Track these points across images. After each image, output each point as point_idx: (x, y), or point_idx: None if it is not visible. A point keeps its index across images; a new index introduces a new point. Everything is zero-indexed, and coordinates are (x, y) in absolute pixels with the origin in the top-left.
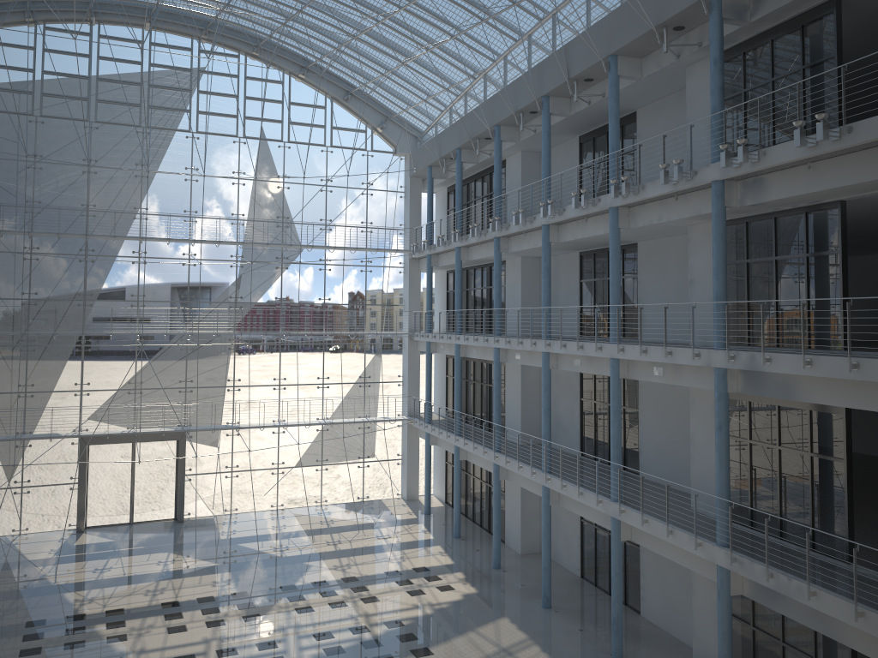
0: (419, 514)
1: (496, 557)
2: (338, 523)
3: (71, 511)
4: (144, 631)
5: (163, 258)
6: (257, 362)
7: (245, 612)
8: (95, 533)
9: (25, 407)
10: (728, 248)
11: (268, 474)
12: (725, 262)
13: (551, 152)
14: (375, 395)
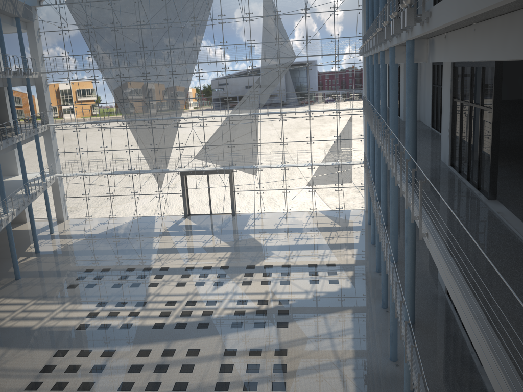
0: (364, 223)
1: (377, 265)
2: (312, 225)
3: (182, 206)
4: (167, 283)
5: (211, 72)
6: (269, 129)
7: (218, 279)
8: (191, 218)
9: (155, 155)
10: (456, 86)
11: (280, 192)
12: (413, 112)
13: None
14: (344, 147)
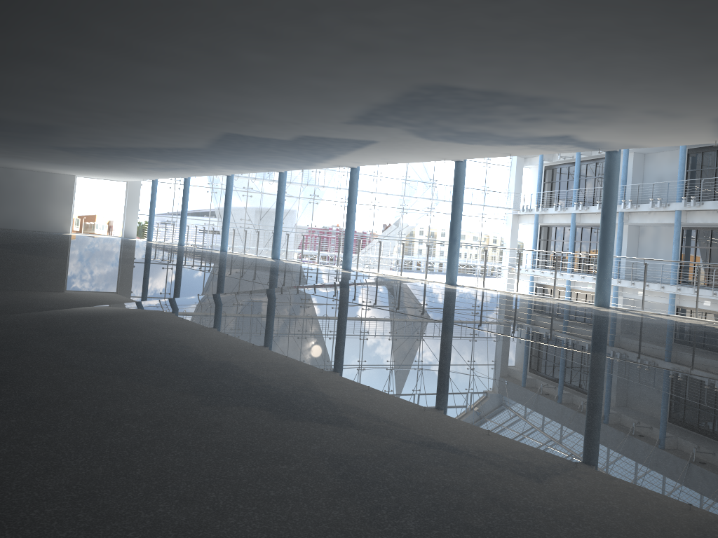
0: None
1: None
2: None
3: None
4: None
5: (359, 204)
6: None
7: None
8: None
9: None
10: None
11: None
12: None
13: (657, 155)
14: None
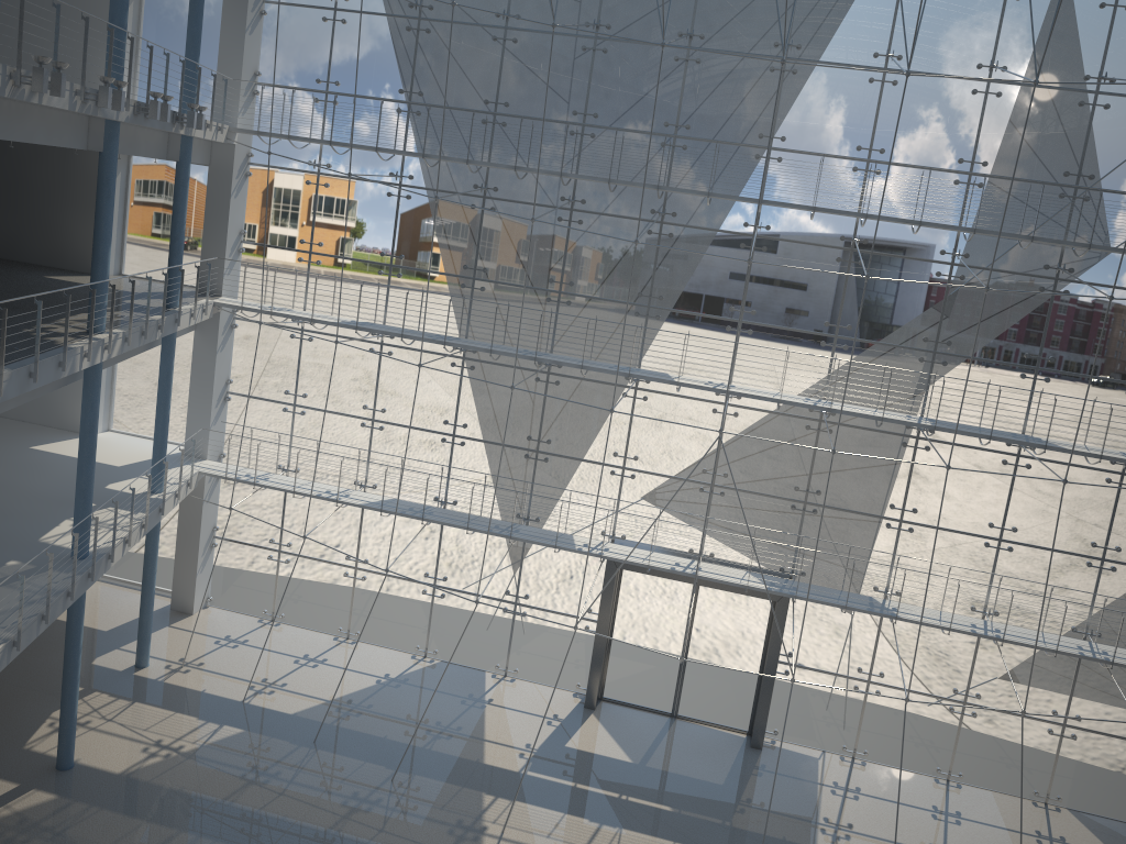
0: None
1: None
2: None
3: (582, 664)
4: None
5: (799, 242)
6: (959, 484)
7: None
8: (609, 721)
9: (533, 476)
10: None
11: (942, 708)
12: None
13: None
14: None
